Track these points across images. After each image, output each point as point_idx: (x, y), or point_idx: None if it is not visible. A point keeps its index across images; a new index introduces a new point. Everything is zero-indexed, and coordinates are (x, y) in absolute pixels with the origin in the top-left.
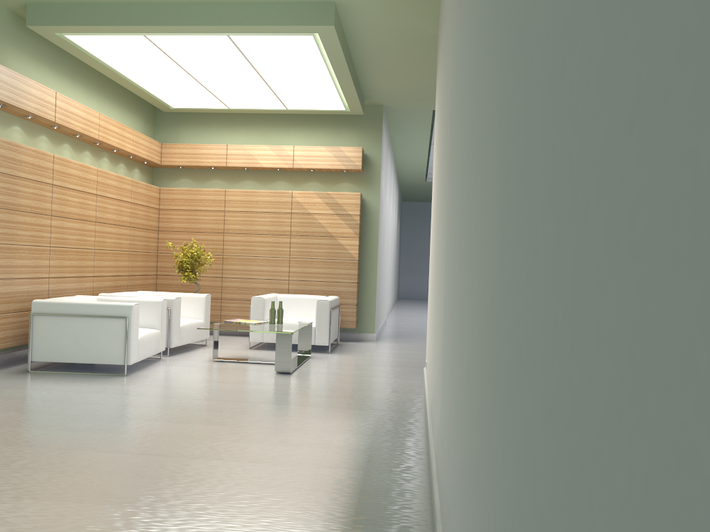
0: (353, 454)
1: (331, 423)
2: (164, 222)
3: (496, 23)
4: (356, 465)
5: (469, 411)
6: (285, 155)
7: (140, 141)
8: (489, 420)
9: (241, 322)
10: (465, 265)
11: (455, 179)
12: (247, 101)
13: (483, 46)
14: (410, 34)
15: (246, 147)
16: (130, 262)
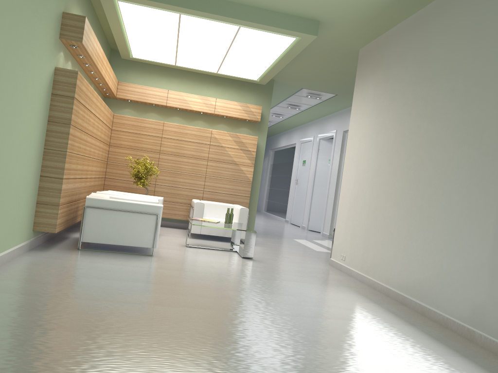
0: (389, 315)
1: (340, 295)
2: (115, 140)
3: None
4: (403, 322)
5: None
6: (209, 104)
7: (113, 79)
8: None
9: (205, 220)
10: None
11: None
12: (194, 63)
13: None
14: (342, 46)
15: (182, 94)
16: (99, 168)
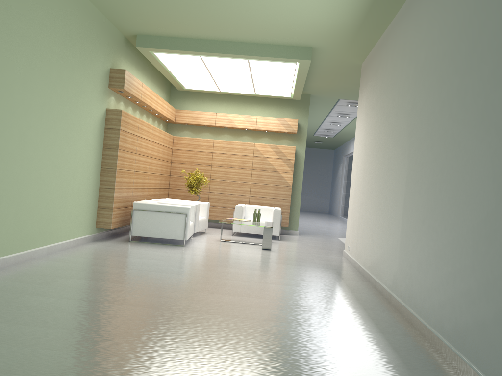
0: (340, 286)
1: (316, 273)
2: (175, 157)
3: (487, 135)
4: (346, 290)
5: (459, 253)
6: (251, 121)
7: (168, 108)
8: (486, 250)
9: (236, 220)
10: (448, 203)
11: (424, 165)
12: (233, 88)
13: (471, 133)
14: (346, 63)
15: (228, 115)
16: (160, 180)
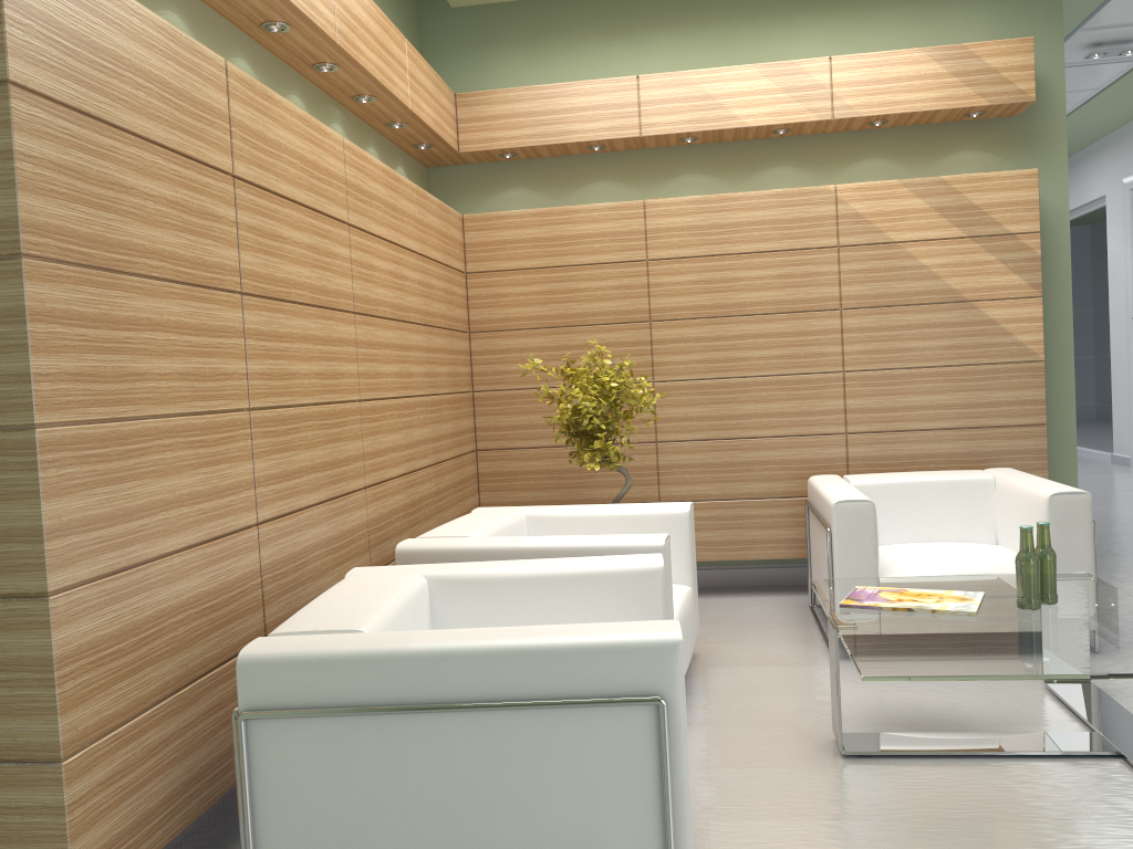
0: None
1: None
2: (483, 308)
3: None
4: None
5: None
6: (806, 86)
7: (419, 77)
8: None
9: (917, 609)
10: None
11: None
12: None
13: None
14: None
15: (693, 78)
16: (431, 425)
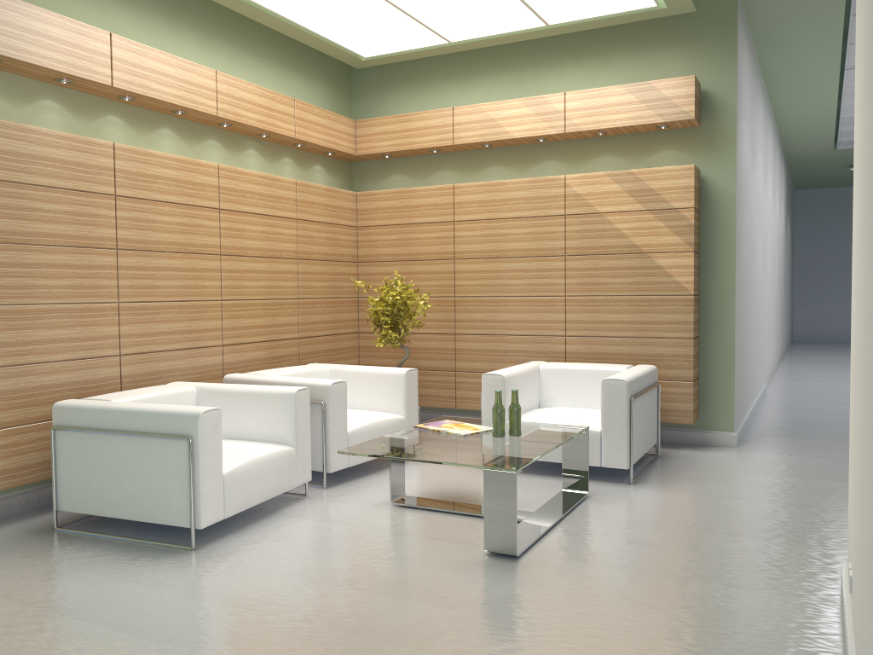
0: None
1: None
2: (365, 248)
3: None
4: None
5: None
6: (550, 112)
7: (309, 118)
8: None
9: (441, 431)
10: None
11: None
12: (473, 20)
13: None
14: None
15: (483, 108)
16: (302, 316)
